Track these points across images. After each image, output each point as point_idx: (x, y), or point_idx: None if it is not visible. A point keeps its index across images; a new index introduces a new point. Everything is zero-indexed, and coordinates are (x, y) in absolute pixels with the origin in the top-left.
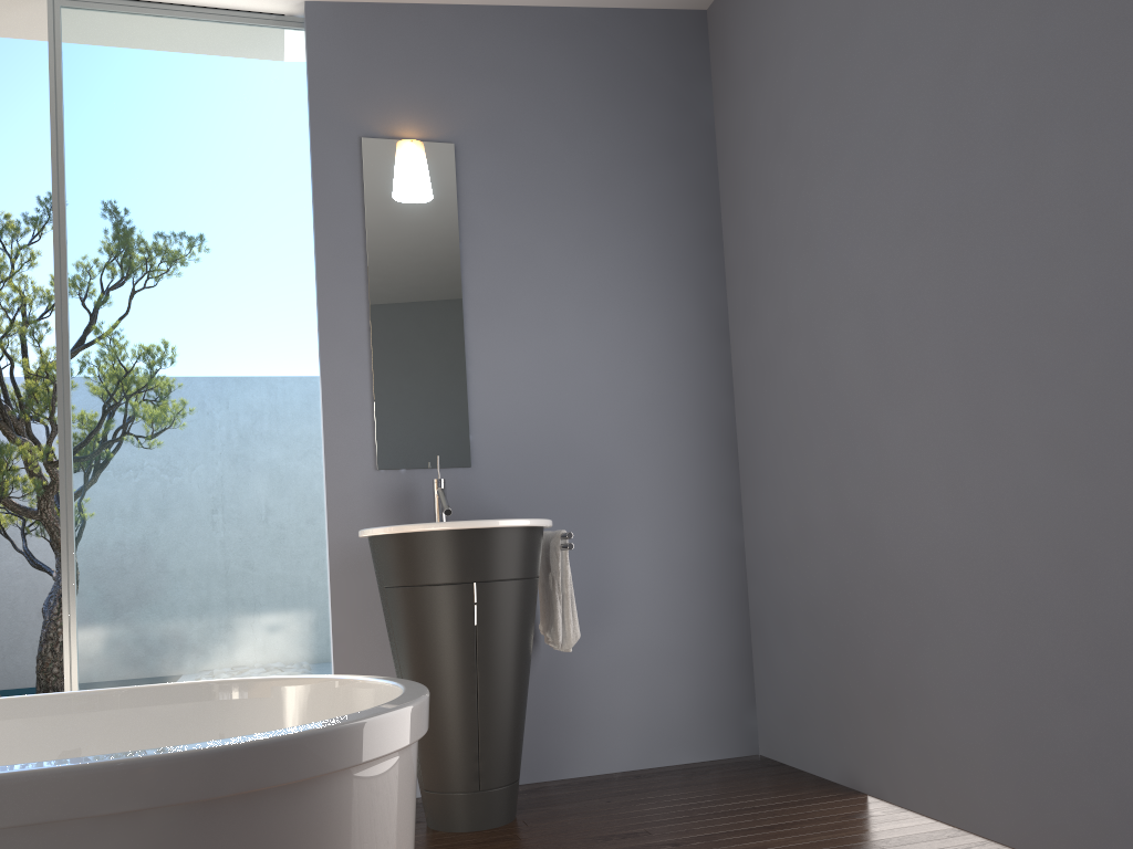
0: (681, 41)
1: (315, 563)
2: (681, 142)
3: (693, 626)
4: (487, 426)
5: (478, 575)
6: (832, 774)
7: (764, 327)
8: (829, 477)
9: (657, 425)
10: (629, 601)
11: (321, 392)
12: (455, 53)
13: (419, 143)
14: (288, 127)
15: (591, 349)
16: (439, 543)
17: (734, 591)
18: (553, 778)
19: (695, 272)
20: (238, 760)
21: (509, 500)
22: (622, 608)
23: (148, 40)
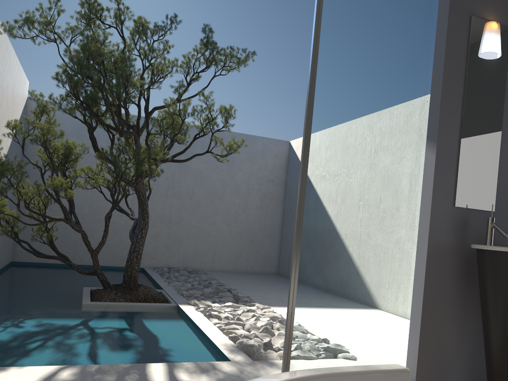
0: None
1: (409, 252)
2: None
3: None
4: (502, 190)
5: None
6: None
7: None
8: None
9: None
10: None
11: (433, 158)
12: None
13: (499, 25)
14: (427, 2)
15: None
16: None
17: None
18: None
19: None
20: None
21: (506, 232)
22: None
23: None
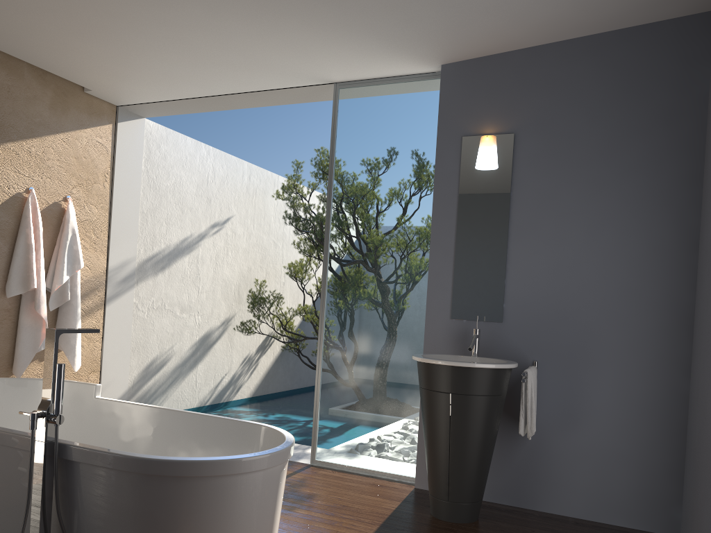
0: (687, 38)
1: None
2: (677, 111)
3: (639, 441)
4: (514, 299)
5: (452, 390)
6: None
7: (703, 248)
8: (703, 364)
9: (630, 306)
10: (593, 416)
11: (428, 276)
12: (521, 78)
13: (491, 136)
14: (431, 133)
15: (588, 256)
16: (434, 369)
17: (675, 425)
18: (530, 508)
19: (675, 203)
20: (154, 464)
21: (522, 343)
22: (588, 419)
23: (372, 98)
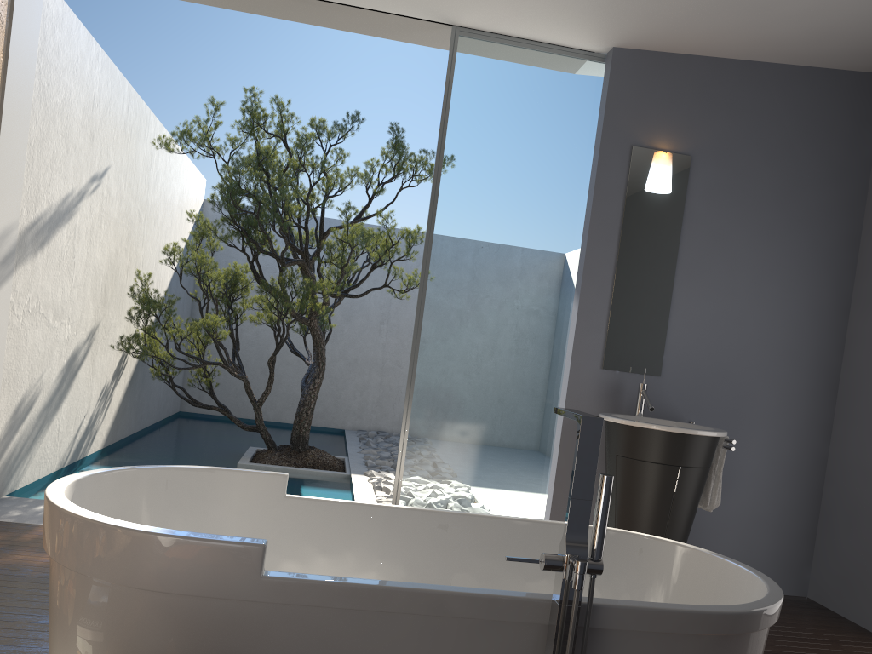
0: (861, 96)
1: (549, 419)
2: (845, 170)
3: (781, 505)
4: (675, 351)
5: (683, 462)
6: (871, 627)
7: None
8: None
9: (786, 367)
10: (742, 481)
11: (576, 313)
12: (703, 92)
13: (670, 154)
14: (582, 130)
15: (753, 309)
16: (664, 438)
17: (813, 487)
18: None
19: (835, 265)
20: (743, 618)
21: (679, 401)
22: (737, 485)
23: (507, 62)
